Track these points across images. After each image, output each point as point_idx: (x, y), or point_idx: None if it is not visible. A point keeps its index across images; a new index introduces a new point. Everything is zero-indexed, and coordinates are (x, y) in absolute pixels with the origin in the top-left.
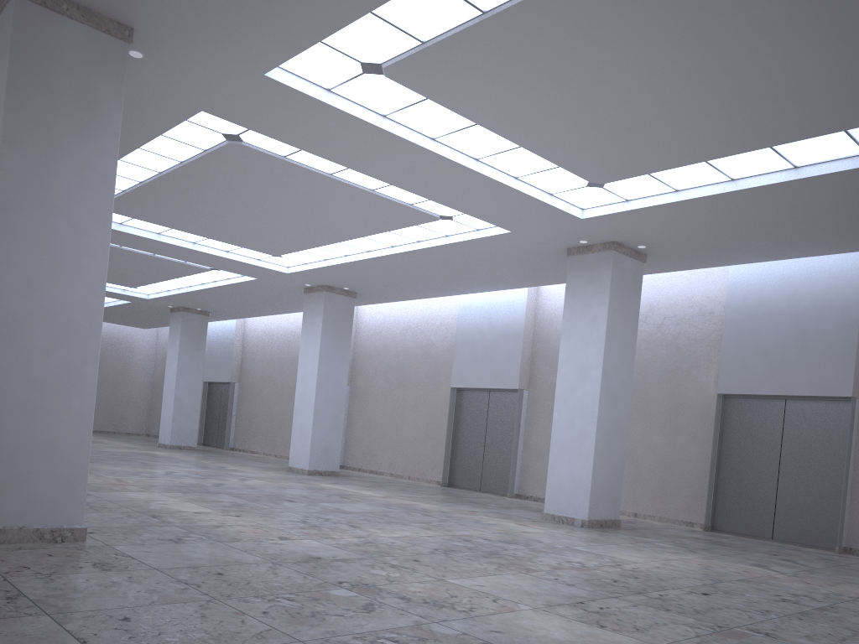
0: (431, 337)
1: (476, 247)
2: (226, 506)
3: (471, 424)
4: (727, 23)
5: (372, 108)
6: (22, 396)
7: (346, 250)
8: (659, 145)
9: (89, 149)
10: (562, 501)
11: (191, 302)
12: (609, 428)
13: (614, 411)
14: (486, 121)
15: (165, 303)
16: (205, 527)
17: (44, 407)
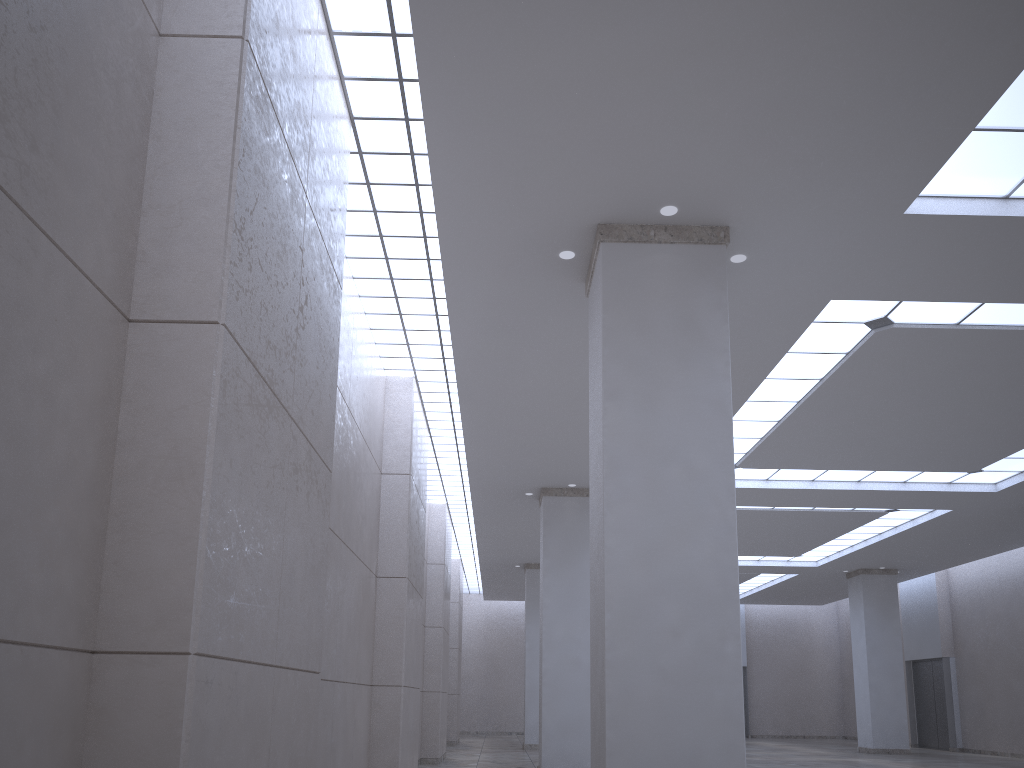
0: None
1: None
2: None
3: None
4: None
5: None
6: (653, 691)
7: None
8: None
9: (696, 377)
10: None
11: (870, 560)
12: None
13: None
14: None
15: (838, 568)
16: None
17: (680, 703)
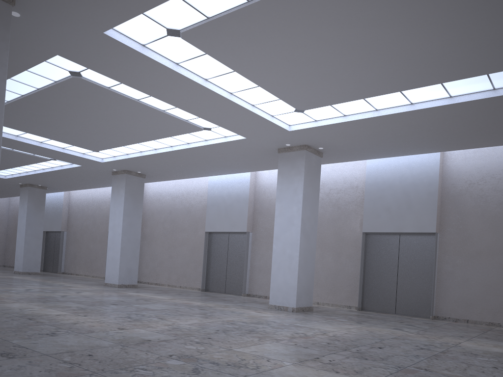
0: (191, 202)
1: (224, 147)
2: (75, 310)
3: (218, 253)
4: (389, 17)
5: (170, 58)
6: None
7: (141, 148)
8: (339, 88)
9: None
10: (280, 297)
11: (35, 180)
12: (306, 253)
13: (308, 243)
14: (240, 69)
15: (17, 181)
16: (67, 324)
17: None
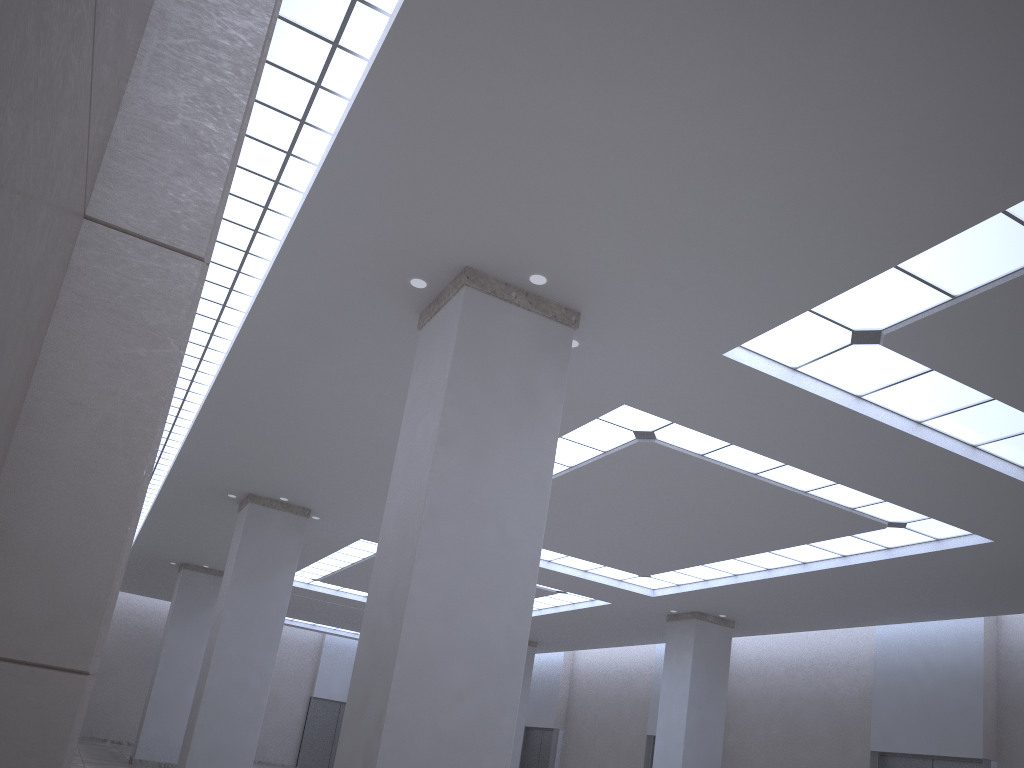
0: (833, 680)
1: (931, 562)
2: None
3: None
4: None
5: (845, 388)
6: (427, 753)
7: (737, 568)
8: None
9: (525, 446)
10: None
11: None
12: None
13: None
14: (1010, 394)
15: None
16: None
17: None
